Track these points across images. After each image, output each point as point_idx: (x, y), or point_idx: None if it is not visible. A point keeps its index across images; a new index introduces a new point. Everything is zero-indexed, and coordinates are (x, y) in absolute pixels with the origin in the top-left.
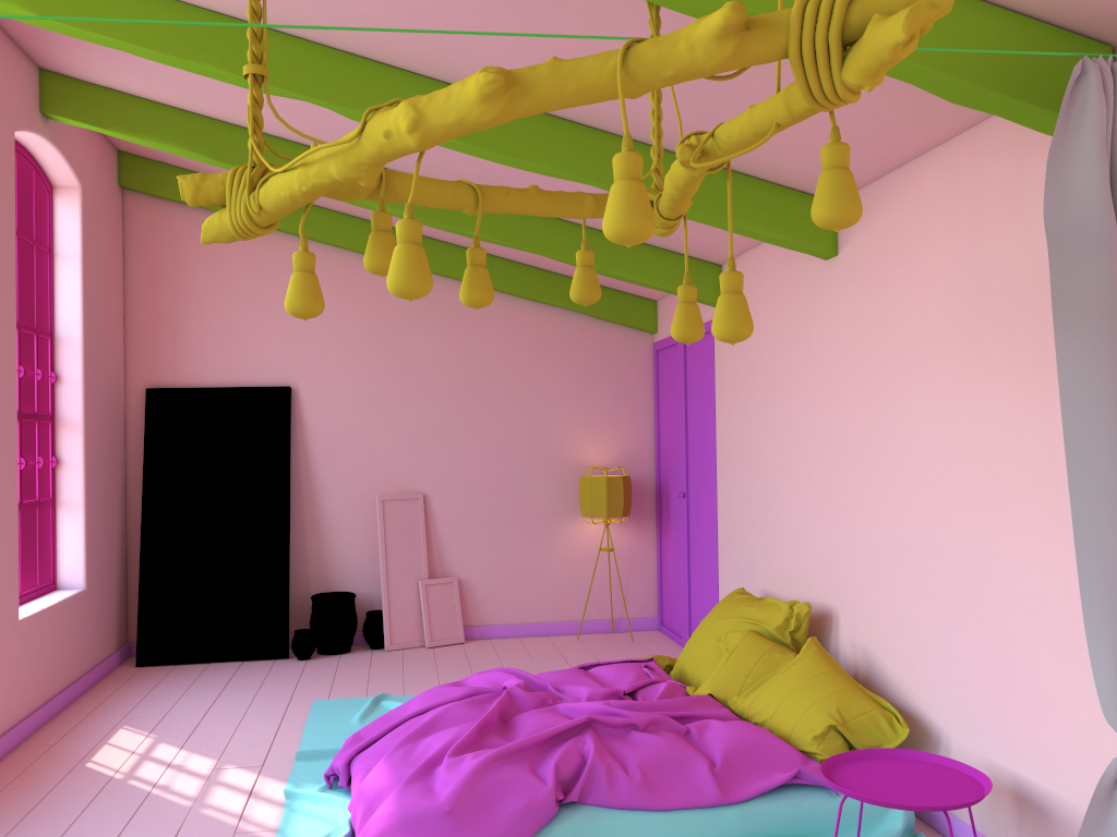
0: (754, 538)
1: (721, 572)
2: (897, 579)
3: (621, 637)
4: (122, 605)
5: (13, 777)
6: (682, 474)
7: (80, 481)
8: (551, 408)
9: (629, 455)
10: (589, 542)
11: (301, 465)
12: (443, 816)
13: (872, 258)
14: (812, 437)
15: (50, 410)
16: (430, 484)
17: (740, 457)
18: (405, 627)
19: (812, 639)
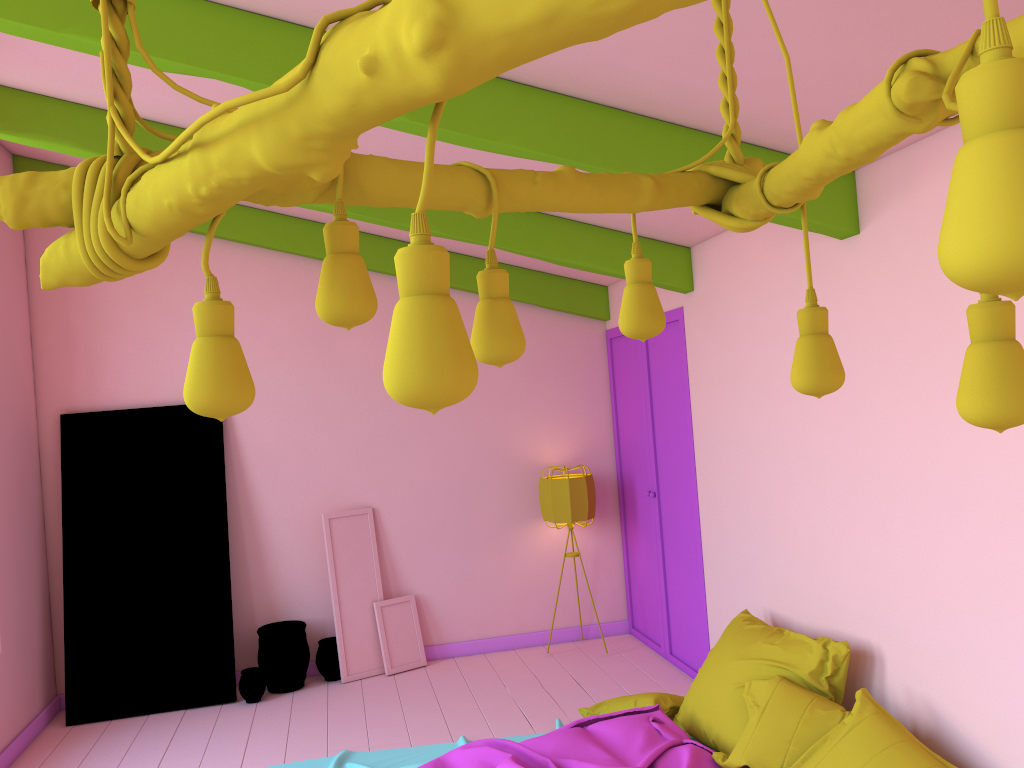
0: (752, 551)
1: (709, 583)
2: (976, 625)
3: (592, 645)
4: (48, 655)
5: None
6: (650, 472)
7: None
8: (503, 406)
9: (588, 450)
10: (551, 545)
11: (238, 486)
12: None
13: (914, 236)
14: (831, 444)
15: None
16: (379, 496)
17: (727, 459)
18: (361, 654)
19: (863, 693)
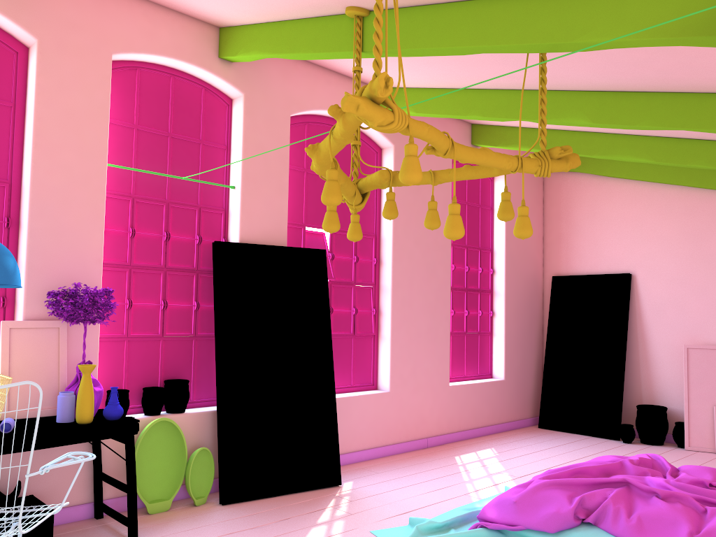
0: None
1: None
2: None
3: None
4: (538, 394)
5: (426, 453)
6: None
7: (502, 323)
8: None
9: None
10: None
11: (637, 322)
12: (511, 504)
13: None
14: None
15: (489, 287)
16: None
17: None
18: (700, 436)
19: None
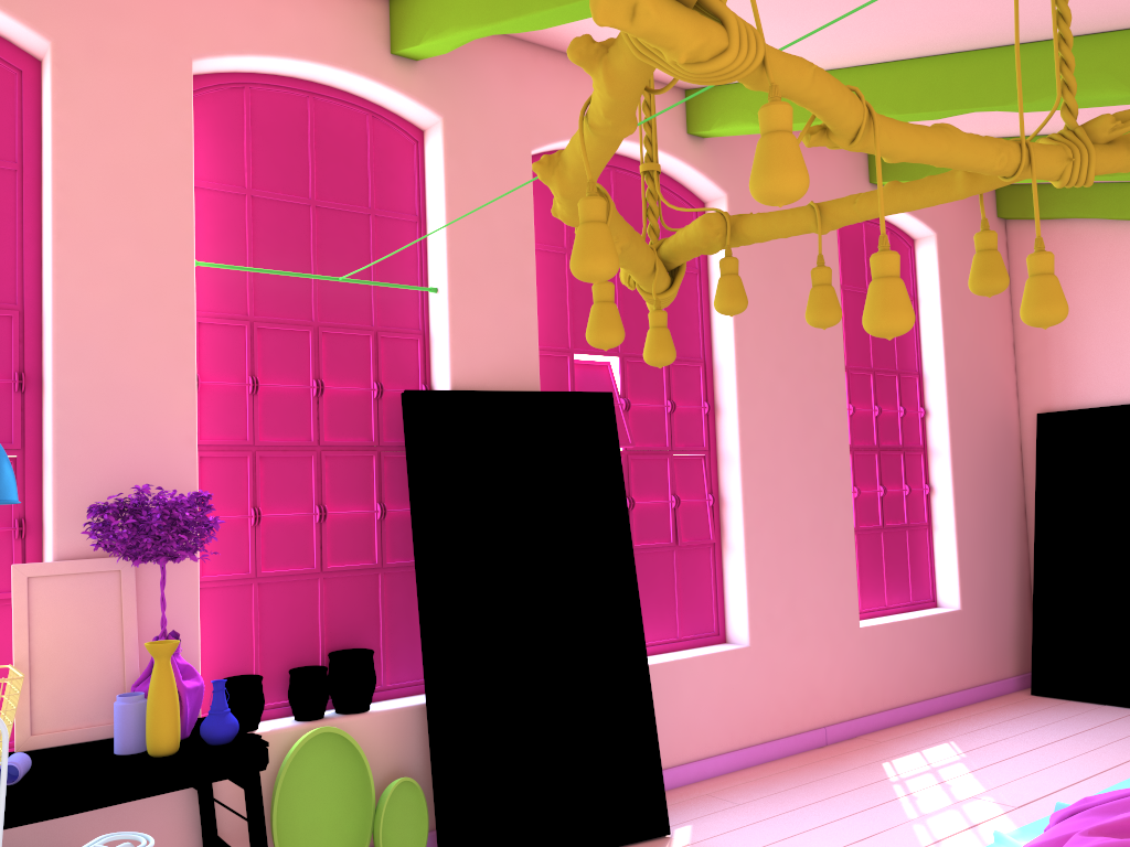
0: None
1: None
2: None
3: None
4: (1025, 631)
5: (825, 757)
6: None
7: (949, 507)
8: None
9: None
10: None
11: None
12: None
13: None
14: None
15: (920, 442)
16: None
17: None
18: None
19: None
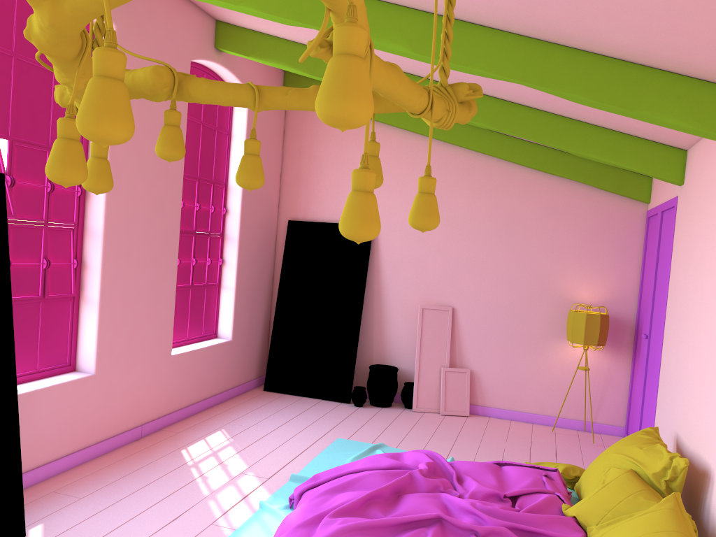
0: (676, 387)
1: (657, 407)
2: None
3: (589, 436)
4: (263, 351)
5: (142, 449)
6: (648, 320)
7: (233, 274)
8: (554, 255)
9: (615, 297)
10: (574, 360)
11: (375, 278)
12: None
13: None
14: None
15: (221, 230)
16: (458, 301)
17: (677, 315)
18: (428, 397)
19: (674, 494)
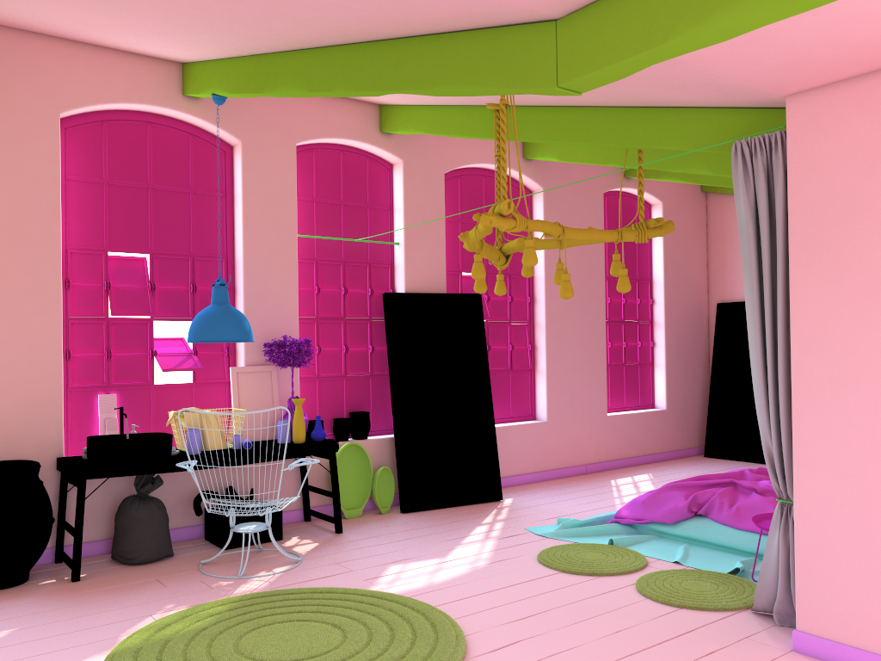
0: None
1: None
2: None
3: None
4: (705, 423)
5: (583, 478)
6: None
7: (663, 354)
8: None
9: None
10: None
11: None
12: (640, 503)
13: None
14: None
15: (649, 318)
16: None
17: None
18: None
19: None
